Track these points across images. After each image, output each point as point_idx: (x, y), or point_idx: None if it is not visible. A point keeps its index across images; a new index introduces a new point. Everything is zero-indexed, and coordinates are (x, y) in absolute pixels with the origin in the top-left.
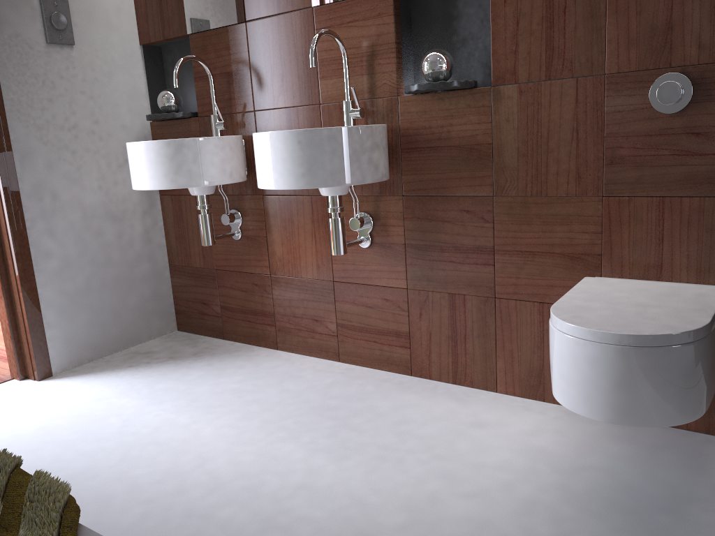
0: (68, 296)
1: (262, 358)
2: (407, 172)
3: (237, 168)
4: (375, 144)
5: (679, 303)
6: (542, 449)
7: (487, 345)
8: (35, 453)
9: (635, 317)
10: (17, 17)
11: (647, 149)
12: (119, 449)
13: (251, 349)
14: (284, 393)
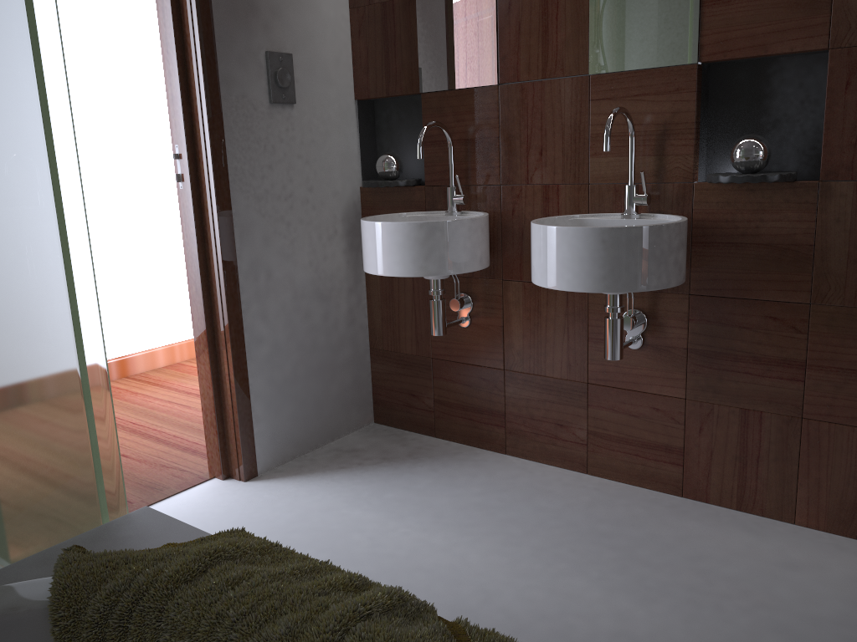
0: (276, 387)
1: (492, 464)
2: (697, 269)
3: (486, 252)
4: (681, 243)
5: None
6: None
7: (786, 470)
8: None
9: None
10: (244, 76)
11: None
12: (383, 575)
13: (473, 451)
14: (540, 512)
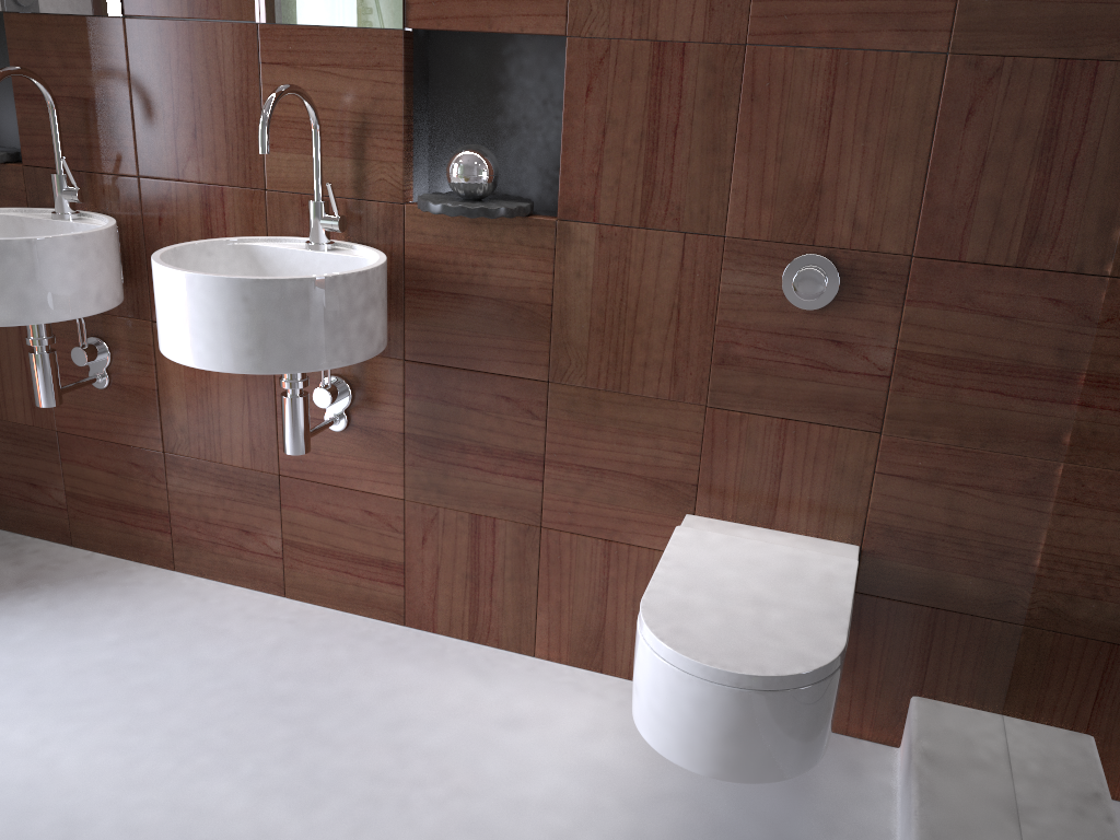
0: None
1: (149, 590)
2: (414, 326)
3: (110, 285)
4: (371, 299)
5: (805, 599)
6: (604, 765)
7: (524, 592)
8: None
9: (753, 632)
10: None
11: (772, 351)
12: None
13: (125, 569)
14: (198, 669)
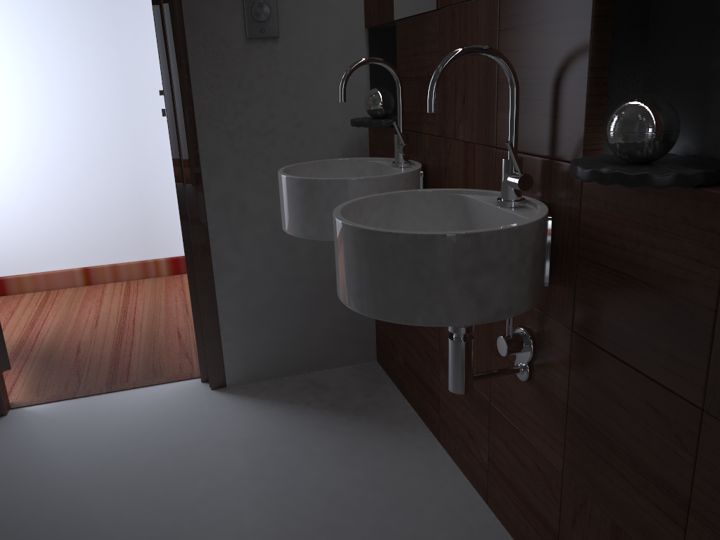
0: (249, 312)
1: (411, 450)
2: (581, 297)
3: None
4: (483, 264)
5: None
6: None
7: None
8: (112, 500)
9: None
10: (214, 13)
11: None
12: (162, 537)
13: (414, 426)
14: (375, 533)
